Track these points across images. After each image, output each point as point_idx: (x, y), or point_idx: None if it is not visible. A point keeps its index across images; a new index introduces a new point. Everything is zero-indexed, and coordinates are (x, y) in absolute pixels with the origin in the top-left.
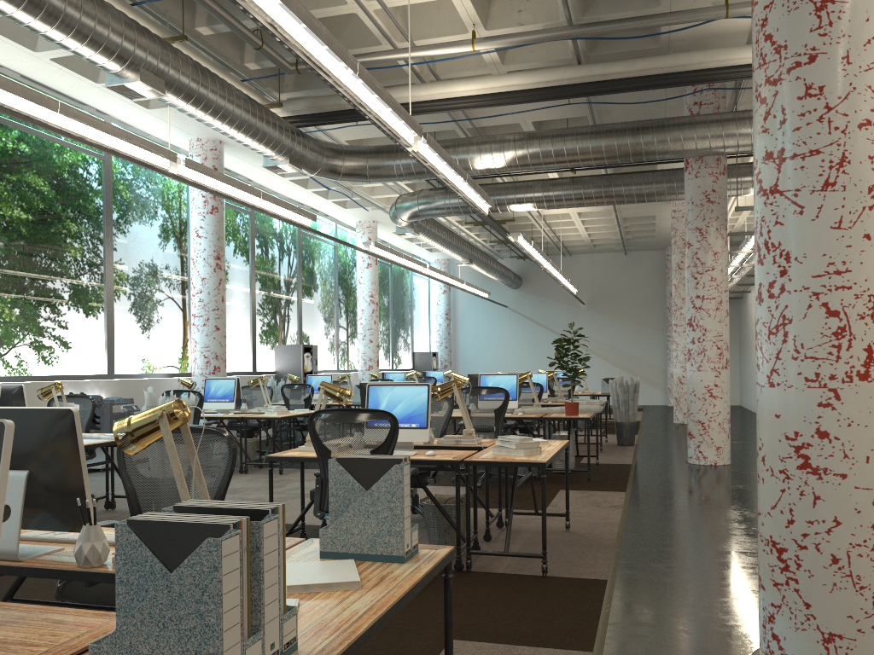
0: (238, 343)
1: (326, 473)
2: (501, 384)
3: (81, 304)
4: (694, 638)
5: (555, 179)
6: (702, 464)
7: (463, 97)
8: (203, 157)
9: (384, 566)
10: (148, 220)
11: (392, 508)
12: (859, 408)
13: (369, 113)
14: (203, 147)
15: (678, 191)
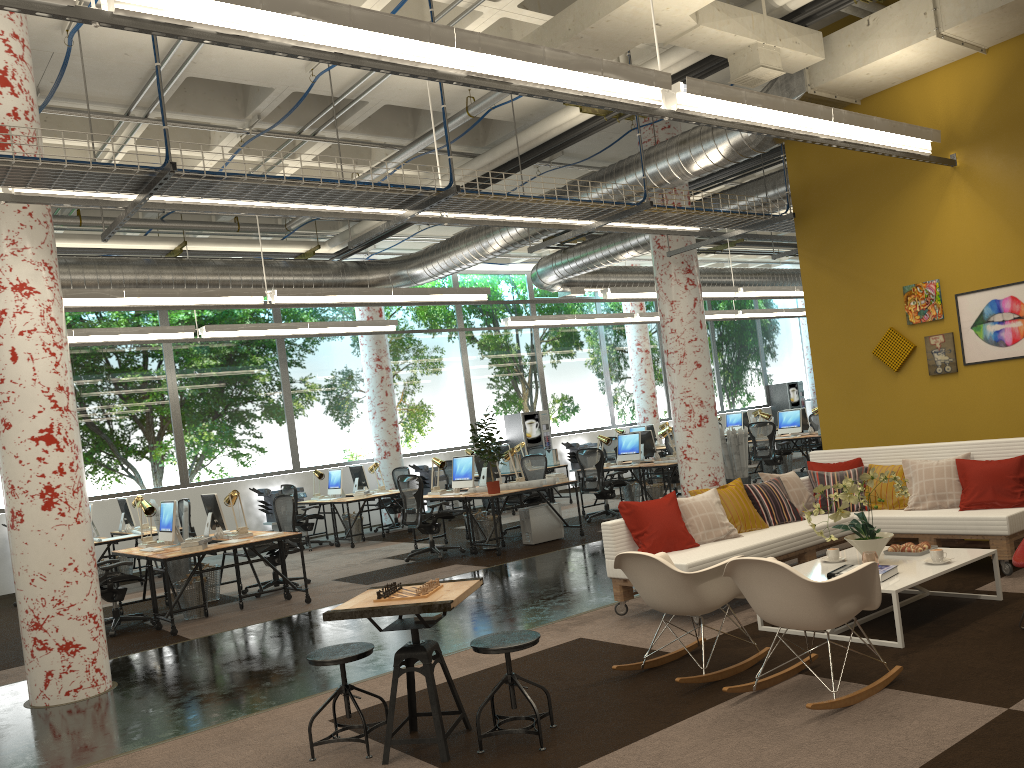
0: (450, 421)
1: None
2: (464, 465)
3: (261, 419)
4: None
5: None
6: None
7: None
8: None
9: None
10: (324, 338)
11: None
12: (13, 545)
13: (172, 307)
14: None
15: None
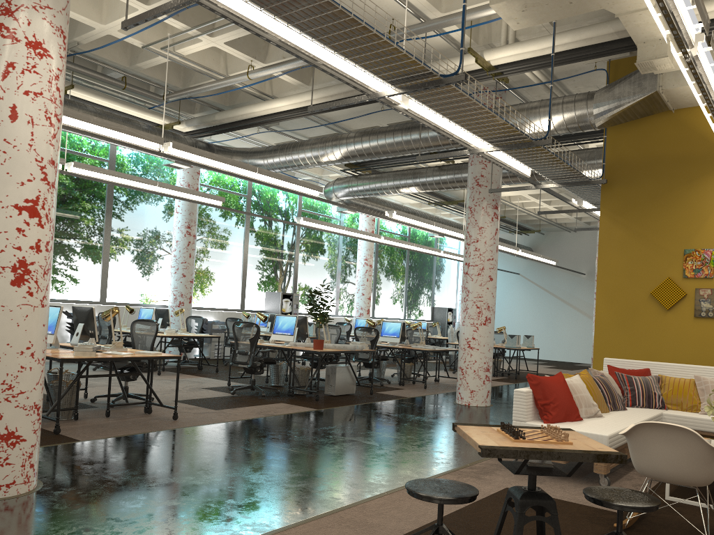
0: (227, 288)
1: None
2: (286, 322)
3: (81, 255)
4: None
5: (423, 168)
6: (460, 403)
7: (292, 110)
8: None
9: None
10: (145, 201)
11: None
12: None
13: (83, 132)
14: None
15: (510, 176)
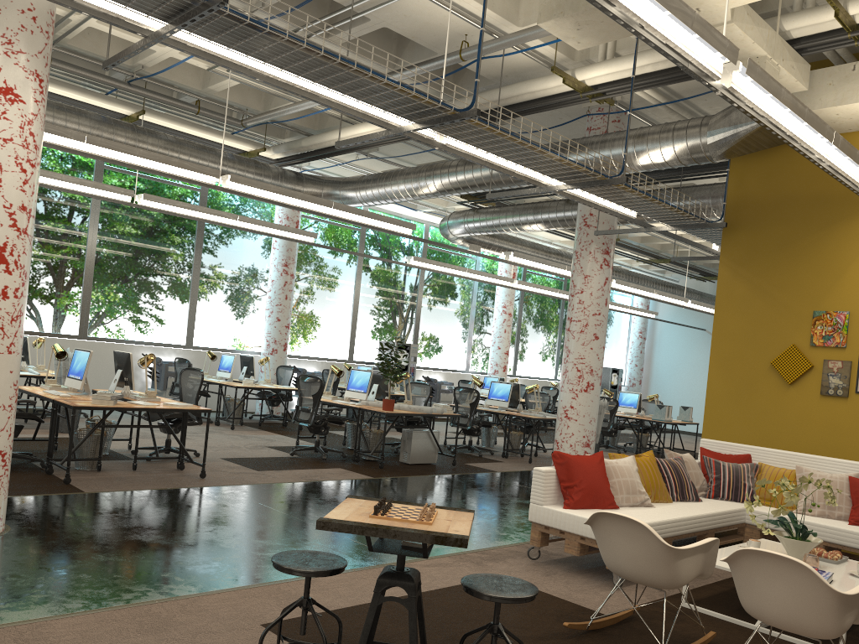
0: (333, 335)
1: None
2: (361, 378)
3: (167, 294)
4: None
5: (546, 202)
6: None
7: None
8: None
9: None
10: (240, 235)
11: None
12: None
13: (129, 165)
14: None
15: None
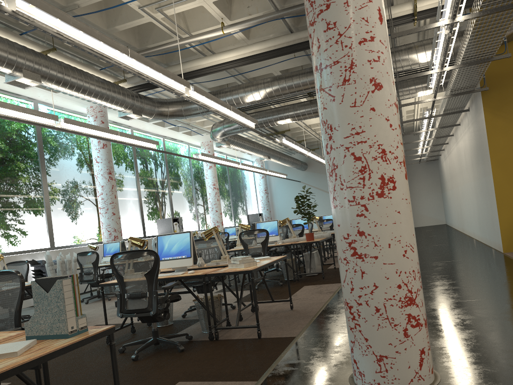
0: (132, 221)
1: (123, 290)
2: (268, 227)
3: (29, 209)
4: (324, 366)
5: (300, 103)
6: None
7: (230, 62)
8: (95, 116)
9: (54, 341)
10: (67, 156)
11: (59, 306)
12: (380, 215)
13: (146, 77)
14: (94, 110)
15: None
